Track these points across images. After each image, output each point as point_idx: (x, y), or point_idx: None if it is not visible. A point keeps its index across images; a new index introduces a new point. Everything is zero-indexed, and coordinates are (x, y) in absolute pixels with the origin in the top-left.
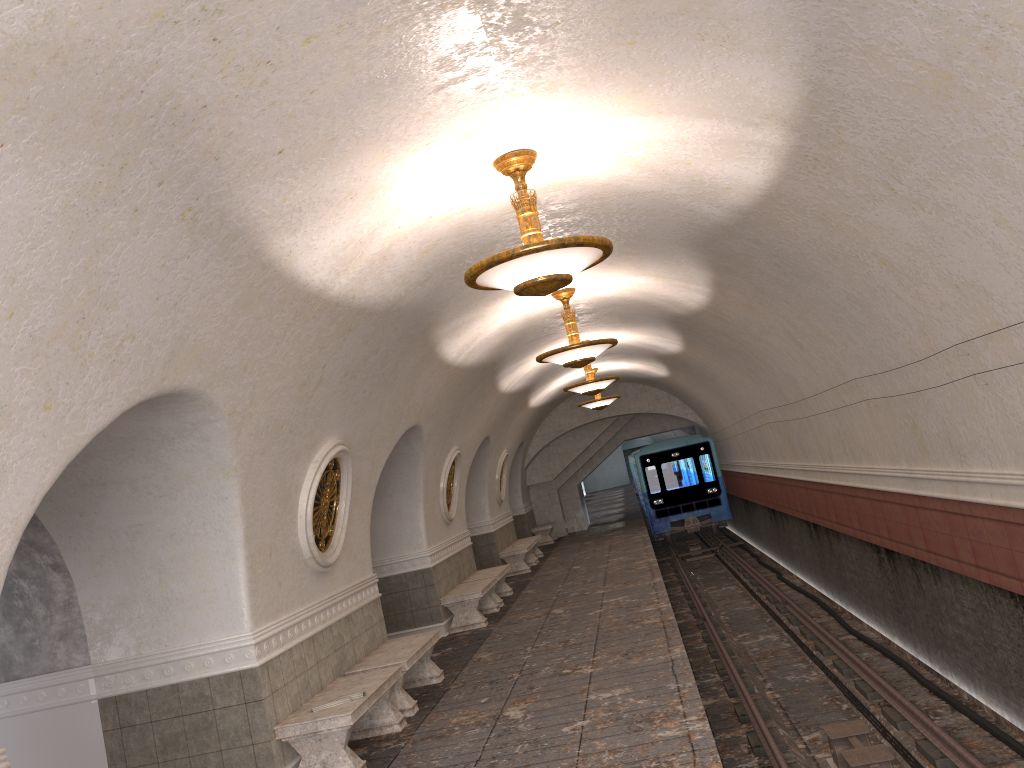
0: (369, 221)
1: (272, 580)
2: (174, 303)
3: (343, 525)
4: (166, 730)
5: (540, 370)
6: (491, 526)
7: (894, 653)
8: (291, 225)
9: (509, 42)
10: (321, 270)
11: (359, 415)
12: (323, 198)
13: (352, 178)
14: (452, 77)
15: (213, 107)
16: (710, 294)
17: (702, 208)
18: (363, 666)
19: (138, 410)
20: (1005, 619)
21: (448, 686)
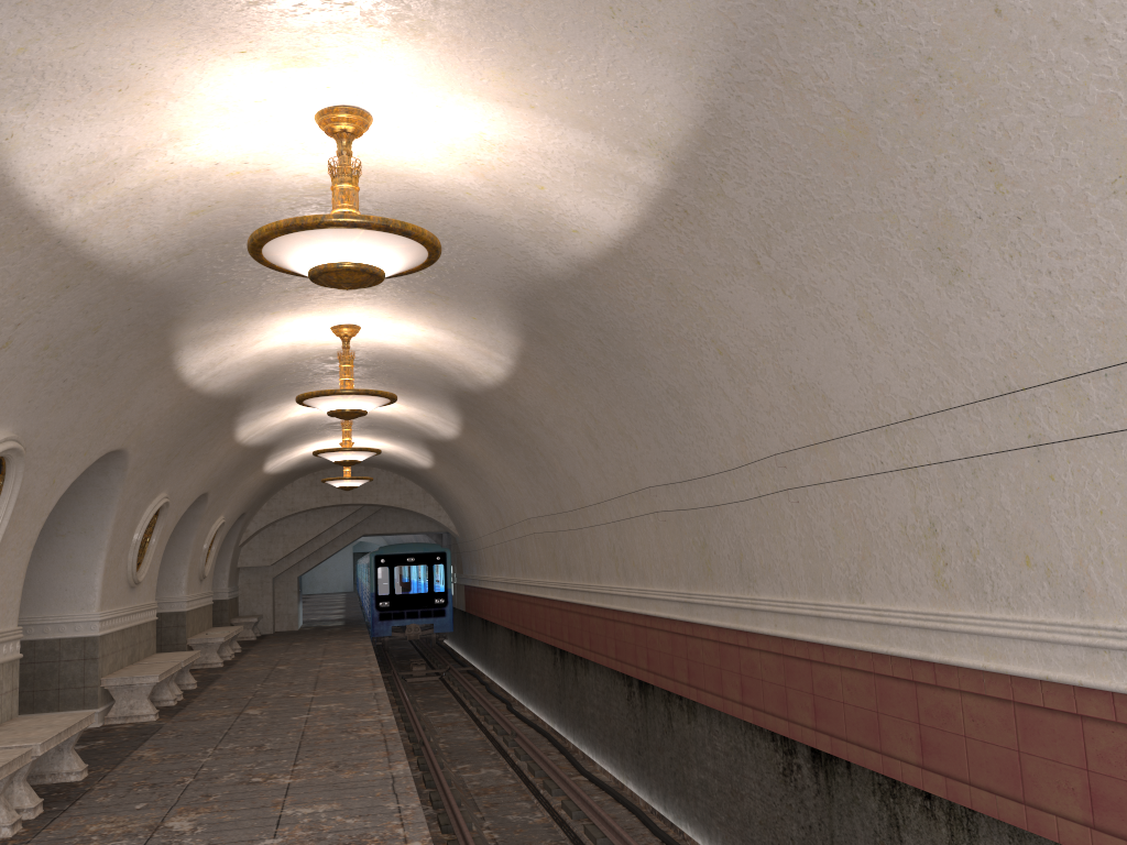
0: (135, 137)
1: None
2: None
3: None
4: None
5: (289, 427)
6: (185, 604)
7: (627, 799)
8: (23, 94)
9: None
10: (49, 182)
11: (50, 411)
12: (80, 73)
13: (129, 60)
14: None
15: None
16: (512, 368)
17: (538, 252)
18: None
19: None
20: (760, 764)
21: (91, 786)
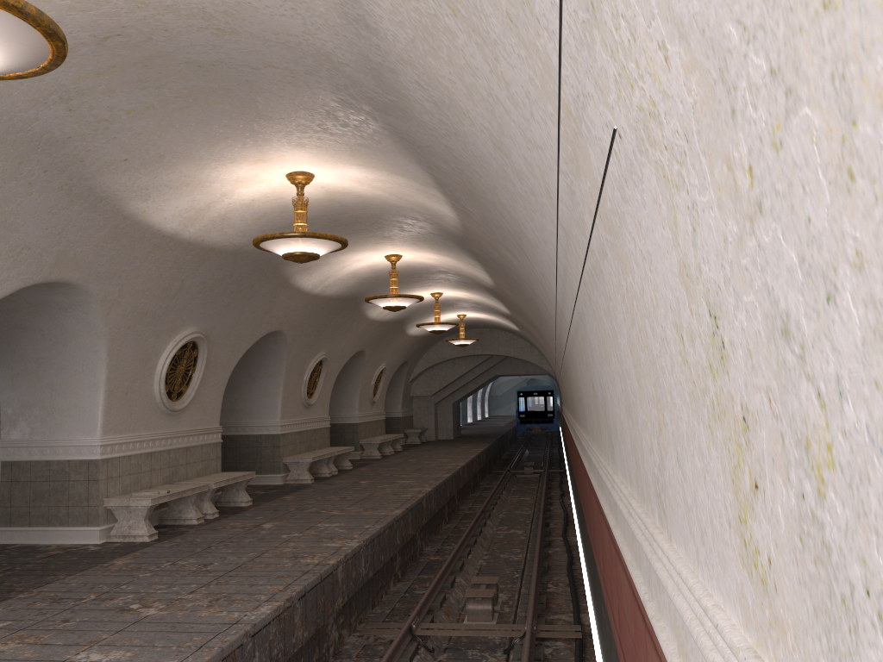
0: (204, 198)
1: (125, 410)
2: (58, 232)
3: (195, 387)
4: (38, 488)
5: (408, 308)
6: (357, 418)
7: (574, 551)
8: (142, 196)
9: (259, 122)
10: (172, 222)
11: (218, 316)
12: (163, 184)
13: (182, 175)
14: (232, 133)
15: (75, 138)
16: (490, 277)
17: (441, 223)
18: (188, 481)
19: (42, 288)
20: None
21: (249, 508)
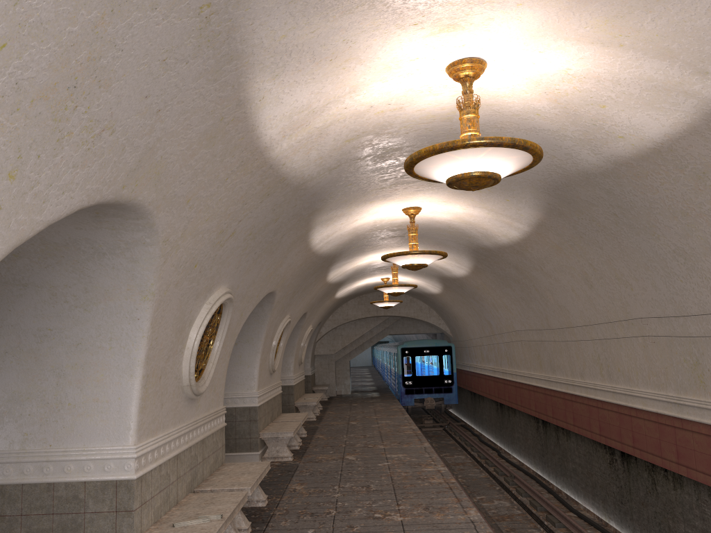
0: (329, 92)
1: (157, 400)
2: (158, 109)
3: (214, 362)
4: (34, 525)
5: (355, 270)
6: (293, 380)
7: None
8: (276, 68)
9: None
10: (275, 127)
11: (245, 272)
12: (311, 50)
13: (342, 38)
14: None
15: None
16: (526, 233)
17: (580, 153)
18: (210, 485)
19: (82, 217)
20: None
21: (273, 511)
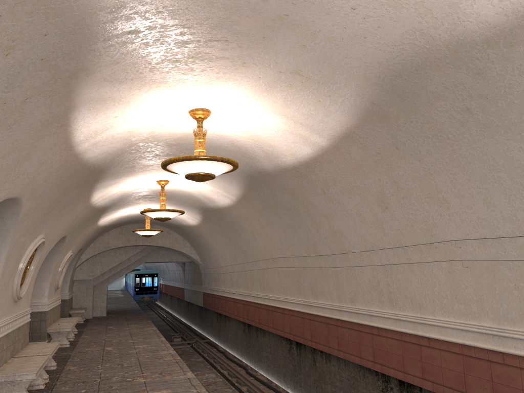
0: None
1: None
2: None
3: None
4: None
5: (121, 196)
6: (46, 306)
7: None
8: None
9: None
10: None
11: None
12: None
13: None
14: None
15: None
16: (322, 149)
17: (475, 2)
18: None
19: None
20: None
21: None
